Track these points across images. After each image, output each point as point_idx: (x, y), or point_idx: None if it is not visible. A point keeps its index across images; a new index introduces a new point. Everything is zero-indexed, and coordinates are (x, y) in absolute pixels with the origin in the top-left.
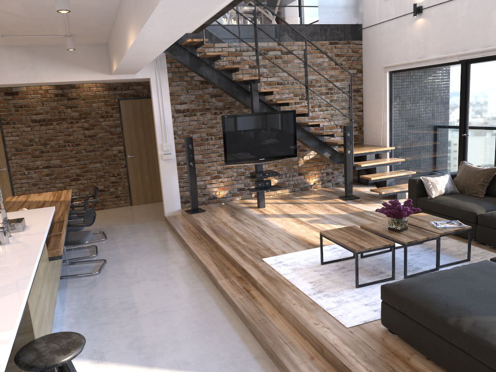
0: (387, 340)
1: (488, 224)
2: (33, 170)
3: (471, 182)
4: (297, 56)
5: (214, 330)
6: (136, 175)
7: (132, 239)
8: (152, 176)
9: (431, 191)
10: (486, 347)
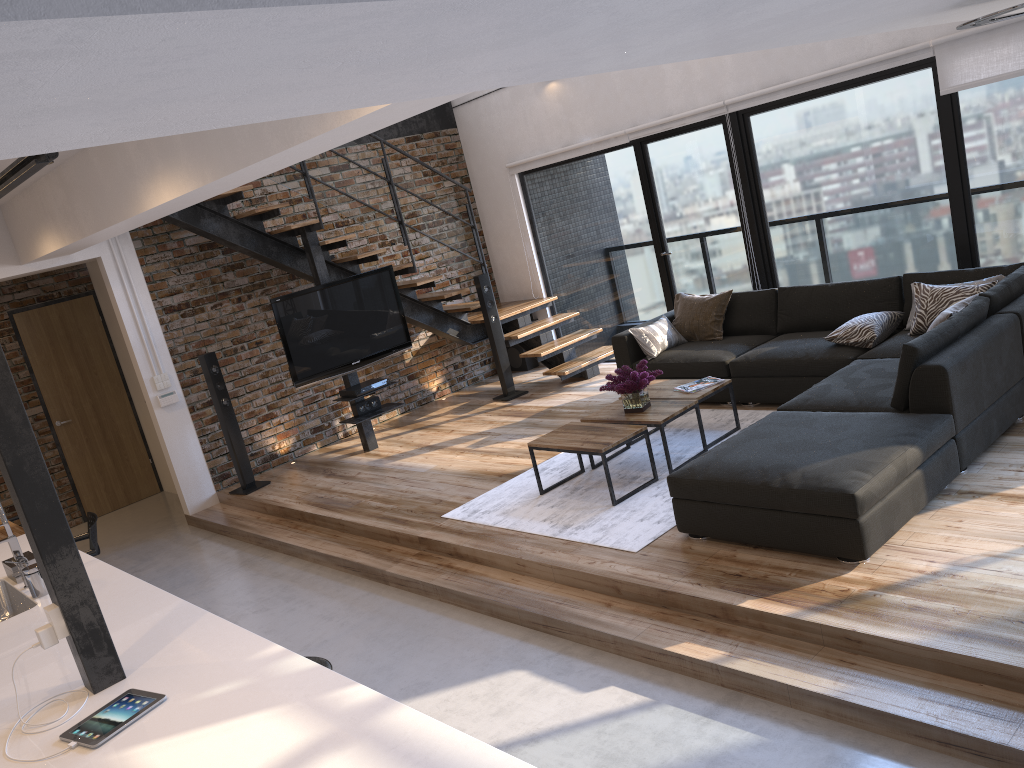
0: (696, 547)
1: (745, 373)
2: None
3: (700, 321)
4: (373, 173)
5: (430, 633)
6: (84, 458)
7: (152, 570)
8: (117, 451)
9: (650, 348)
10: (826, 494)
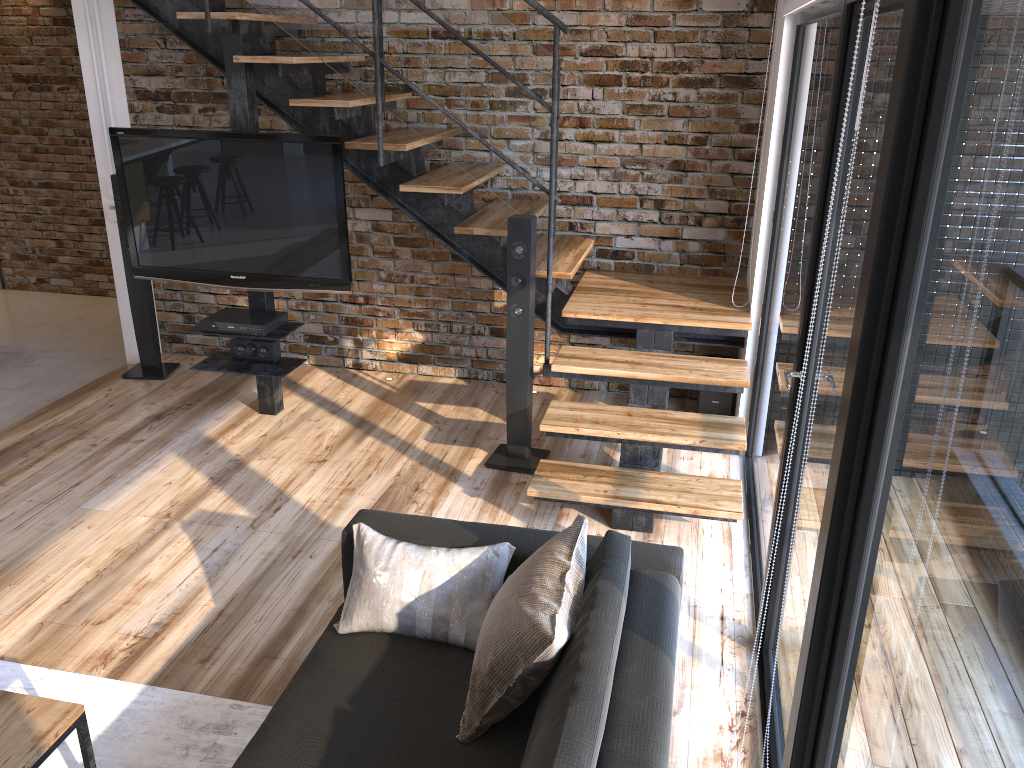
0: None
1: None
2: (23, 187)
3: (479, 641)
4: None
5: None
6: None
7: None
8: None
9: (348, 603)
10: None
